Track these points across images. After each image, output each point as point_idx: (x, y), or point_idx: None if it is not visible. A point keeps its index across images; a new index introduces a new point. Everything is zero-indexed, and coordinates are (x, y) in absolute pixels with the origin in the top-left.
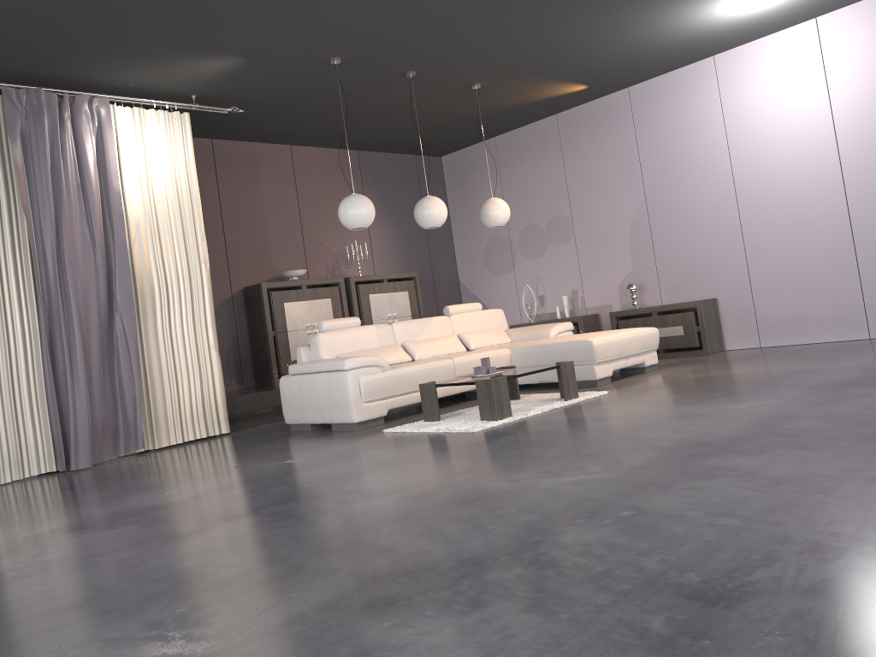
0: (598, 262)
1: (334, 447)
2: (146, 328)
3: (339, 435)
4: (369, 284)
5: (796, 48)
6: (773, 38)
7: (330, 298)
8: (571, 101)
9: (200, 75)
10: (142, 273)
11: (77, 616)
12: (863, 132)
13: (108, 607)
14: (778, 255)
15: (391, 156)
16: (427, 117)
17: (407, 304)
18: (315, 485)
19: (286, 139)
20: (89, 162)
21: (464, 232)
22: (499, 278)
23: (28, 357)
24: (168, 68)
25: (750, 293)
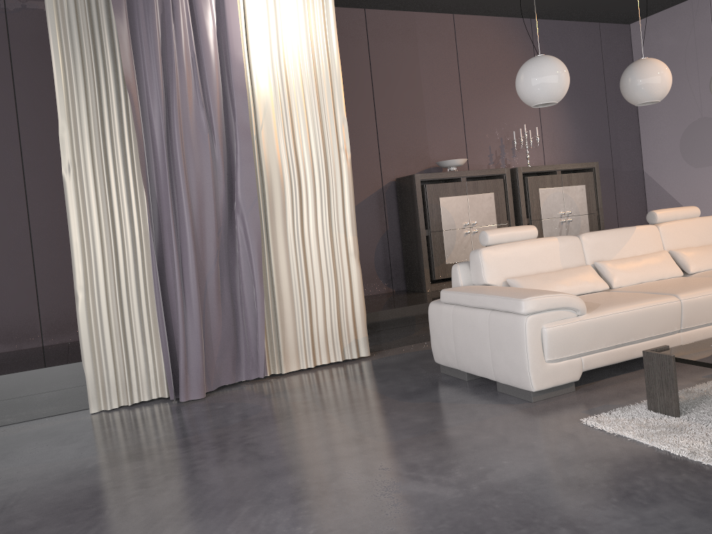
0: None
1: (506, 458)
2: (274, 230)
3: (508, 408)
4: (539, 176)
5: None
6: None
7: (493, 193)
8: None
9: None
10: (270, 164)
11: None
12: None
13: None
14: None
15: (569, 24)
16: None
17: (583, 200)
18: None
19: (448, 5)
20: (206, 28)
21: (654, 114)
22: (700, 170)
23: (138, 263)
24: None
25: None
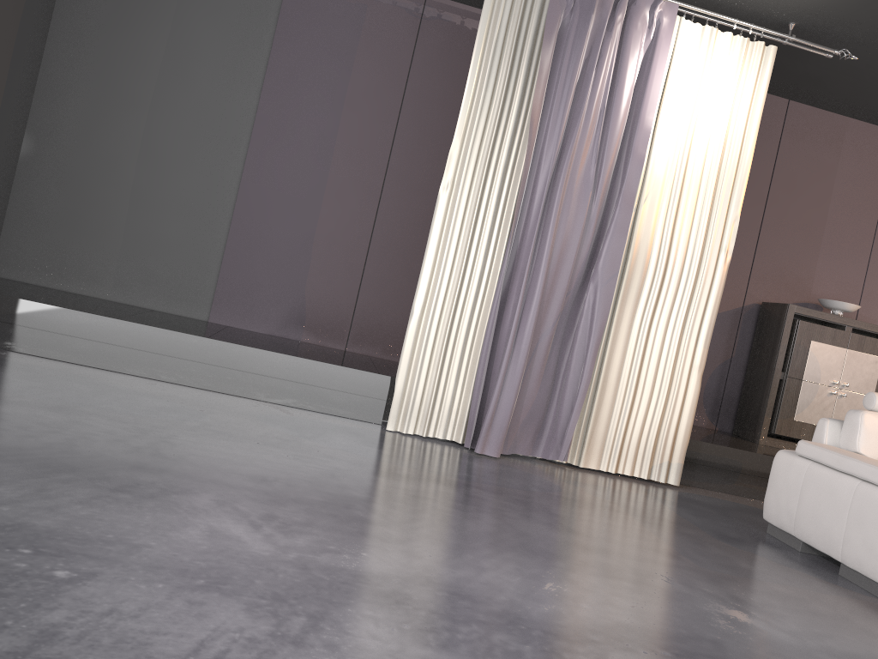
0: None
1: (849, 634)
2: (621, 312)
3: (852, 594)
4: None
5: None
6: None
7: None
8: None
9: None
10: (640, 242)
11: None
12: None
13: None
14: None
15: None
16: None
17: None
18: None
19: None
20: (625, 83)
21: None
22: None
23: (478, 299)
24: None
25: None
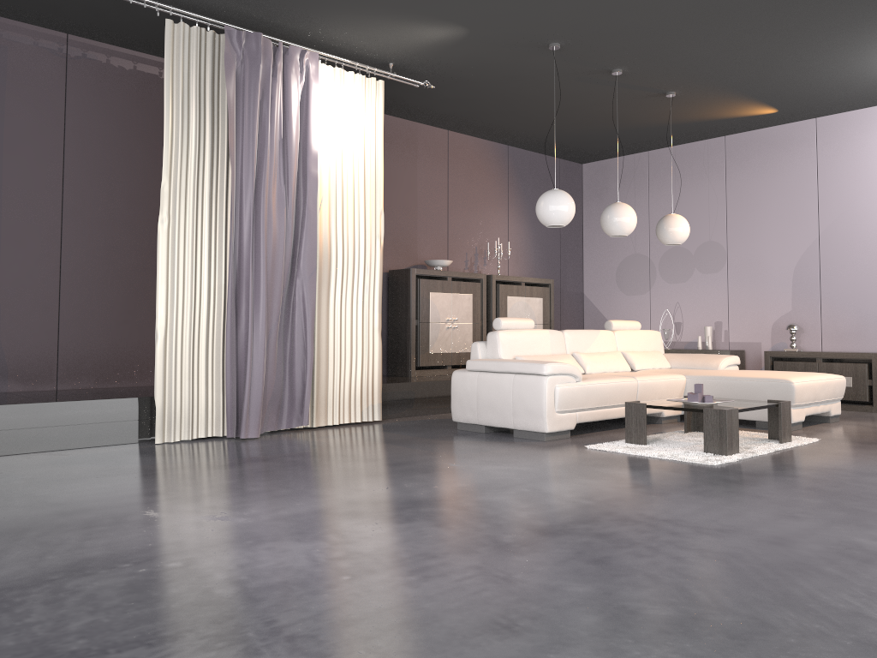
0: (751, 296)
1: (549, 458)
2: (320, 299)
3: (530, 443)
4: (508, 285)
5: None
6: None
7: (472, 294)
8: (750, 124)
9: (412, 43)
10: (323, 241)
11: (527, 643)
12: None
13: (556, 637)
14: None
15: (537, 156)
16: (598, 120)
17: (540, 311)
18: (599, 504)
19: (448, 123)
20: (293, 118)
21: (597, 245)
22: (630, 298)
23: (210, 312)
24: (386, 31)
25: None
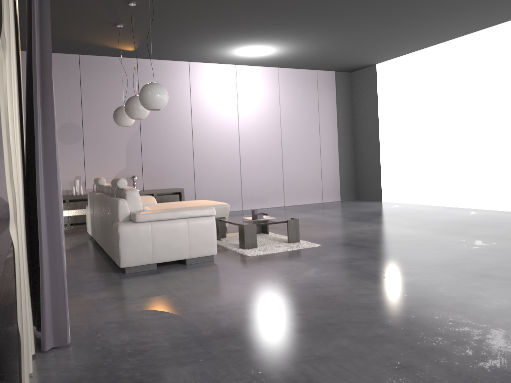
0: (101, 159)
1: (283, 264)
2: None
3: (218, 263)
4: None
5: (226, 74)
6: (218, 66)
7: None
8: (106, 52)
9: None
10: None
11: None
12: (248, 120)
13: None
14: (209, 169)
15: None
16: None
17: None
18: (419, 265)
19: None
20: None
21: None
22: (1, 161)
23: None
24: None
25: (194, 187)
